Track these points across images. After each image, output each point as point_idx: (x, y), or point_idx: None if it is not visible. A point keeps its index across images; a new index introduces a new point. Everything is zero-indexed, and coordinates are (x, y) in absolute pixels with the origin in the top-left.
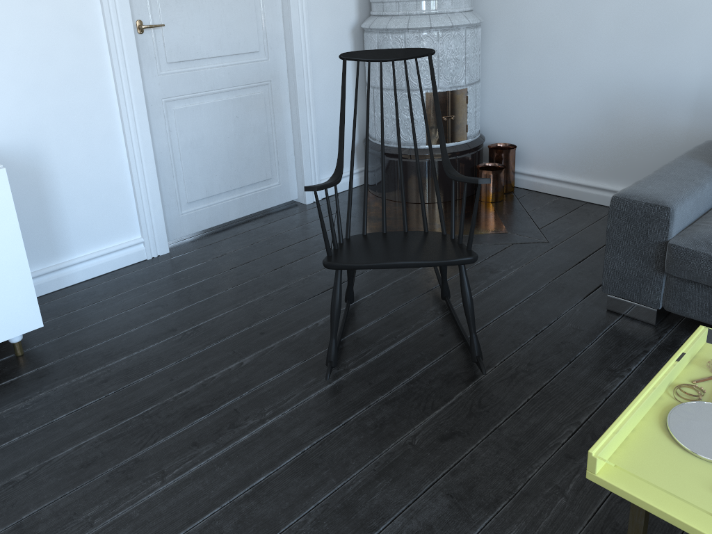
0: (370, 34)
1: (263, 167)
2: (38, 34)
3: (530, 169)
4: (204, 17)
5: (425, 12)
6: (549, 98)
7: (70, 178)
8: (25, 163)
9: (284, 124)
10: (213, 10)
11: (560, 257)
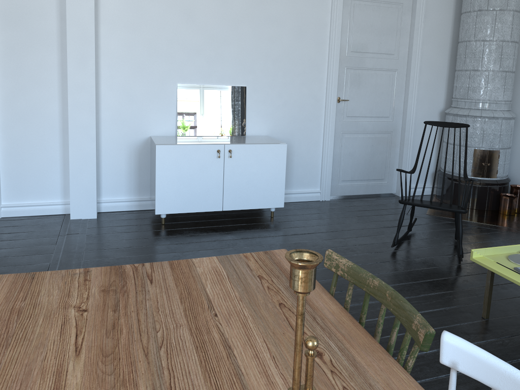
0: (448, 116)
1: (380, 172)
2: (301, 98)
3: None
4: (366, 98)
5: (479, 108)
6: None
7: (298, 157)
8: None
9: (395, 153)
10: (370, 96)
11: None
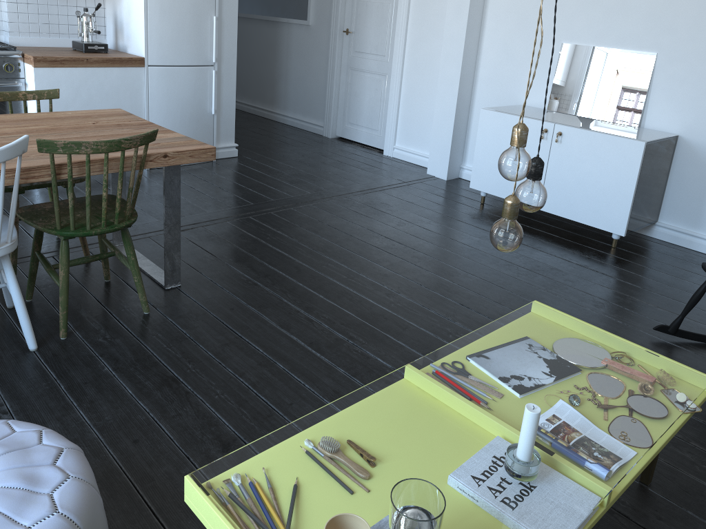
0: None
1: None
2: None
3: None
4: None
5: None
6: None
7: None
8: None
9: None
10: None
11: None
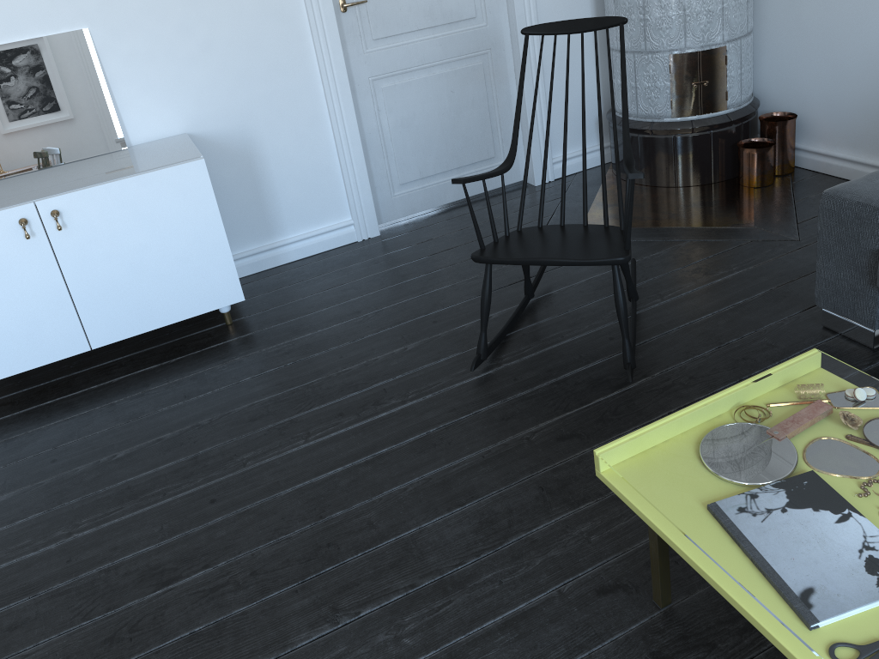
0: None
1: (484, 145)
2: (244, 24)
3: (816, 145)
4: None
5: None
6: (840, 54)
7: (280, 161)
8: (239, 148)
9: (508, 96)
10: None
11: (802, 260)
